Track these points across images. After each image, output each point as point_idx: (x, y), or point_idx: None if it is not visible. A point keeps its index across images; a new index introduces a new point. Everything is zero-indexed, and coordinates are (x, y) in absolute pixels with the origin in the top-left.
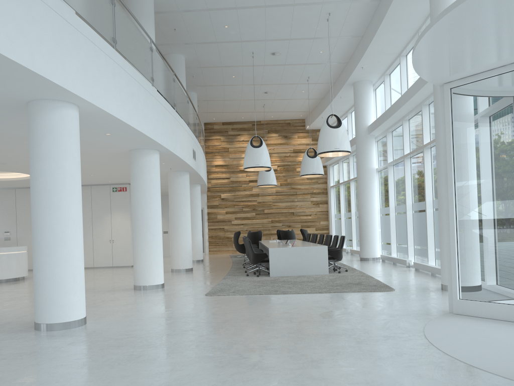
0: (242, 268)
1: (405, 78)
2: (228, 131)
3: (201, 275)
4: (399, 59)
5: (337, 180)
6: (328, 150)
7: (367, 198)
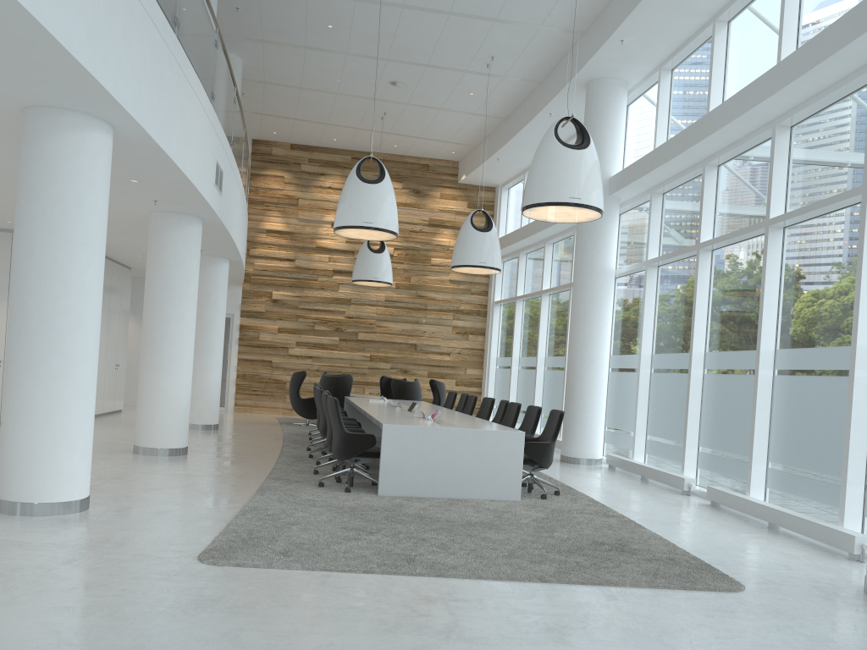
0: (305, 459)
1: (721, 71)
2: (301, 163)
3: (203, 470)
4: (713, 28)
5: (509, 290)
6: (553, 200)
7: (591, 331)
